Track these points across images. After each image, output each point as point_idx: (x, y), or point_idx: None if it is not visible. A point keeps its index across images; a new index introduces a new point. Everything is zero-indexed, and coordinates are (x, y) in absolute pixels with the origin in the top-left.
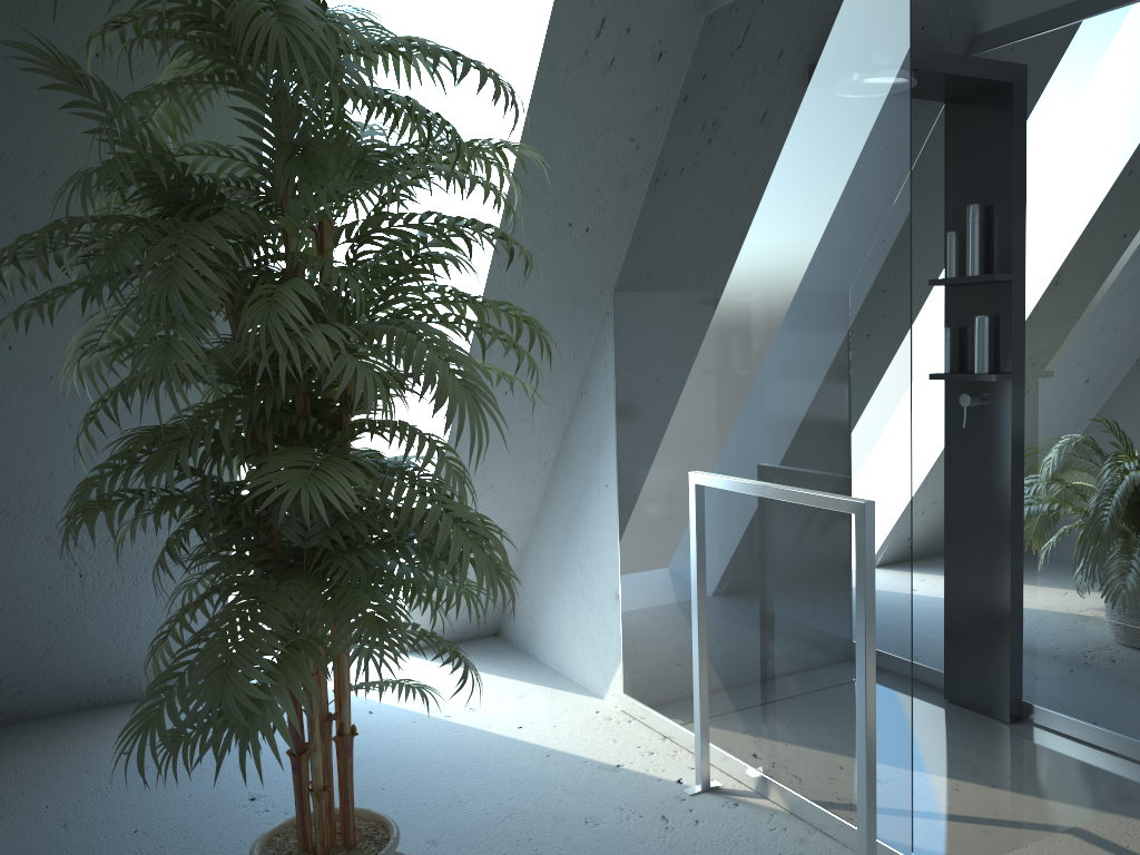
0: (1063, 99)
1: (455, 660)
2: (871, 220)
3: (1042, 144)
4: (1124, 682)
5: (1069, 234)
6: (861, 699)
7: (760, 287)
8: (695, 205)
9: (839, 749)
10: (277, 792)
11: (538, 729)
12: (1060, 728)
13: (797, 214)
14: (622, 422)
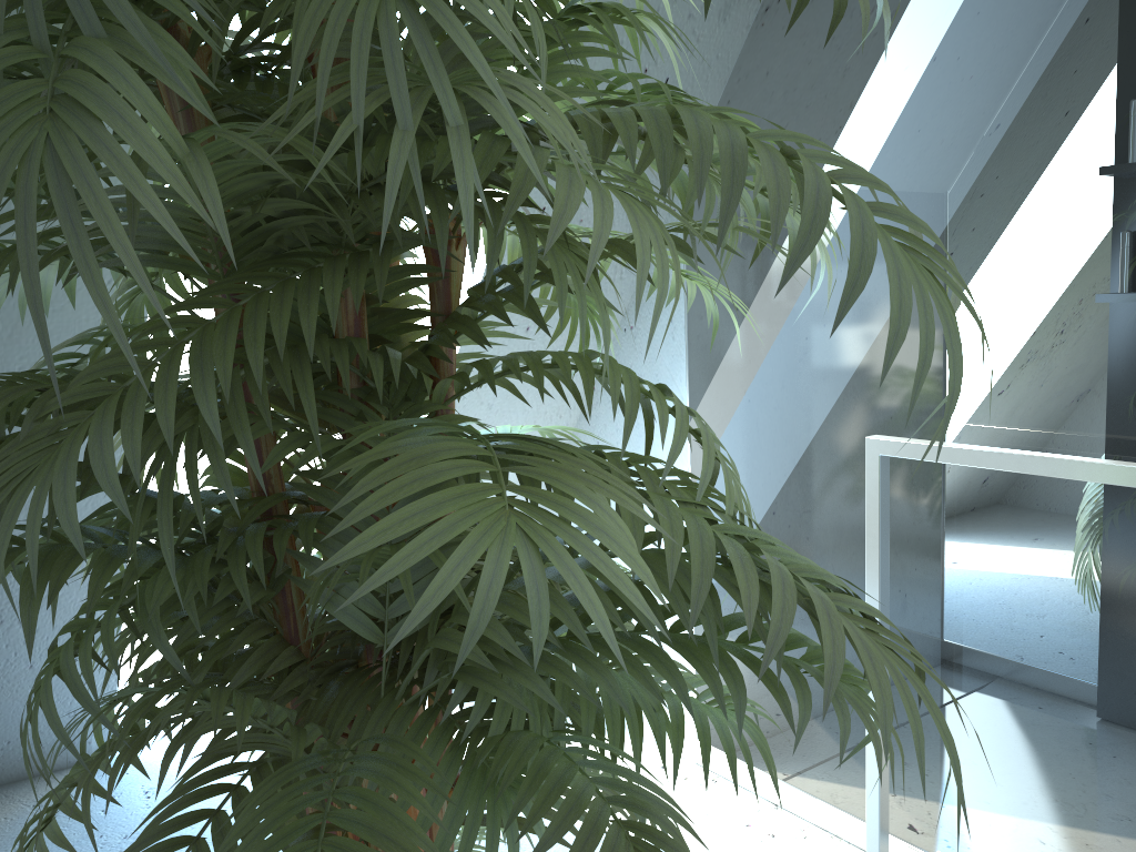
0: None
1: None
2: None
3: None
4: None
5: None
6: None
7: (991, 149)
8: (852, 34)
9: None
10: None
11: None
12: None
13: (1081, 22)
14: (701, 367)
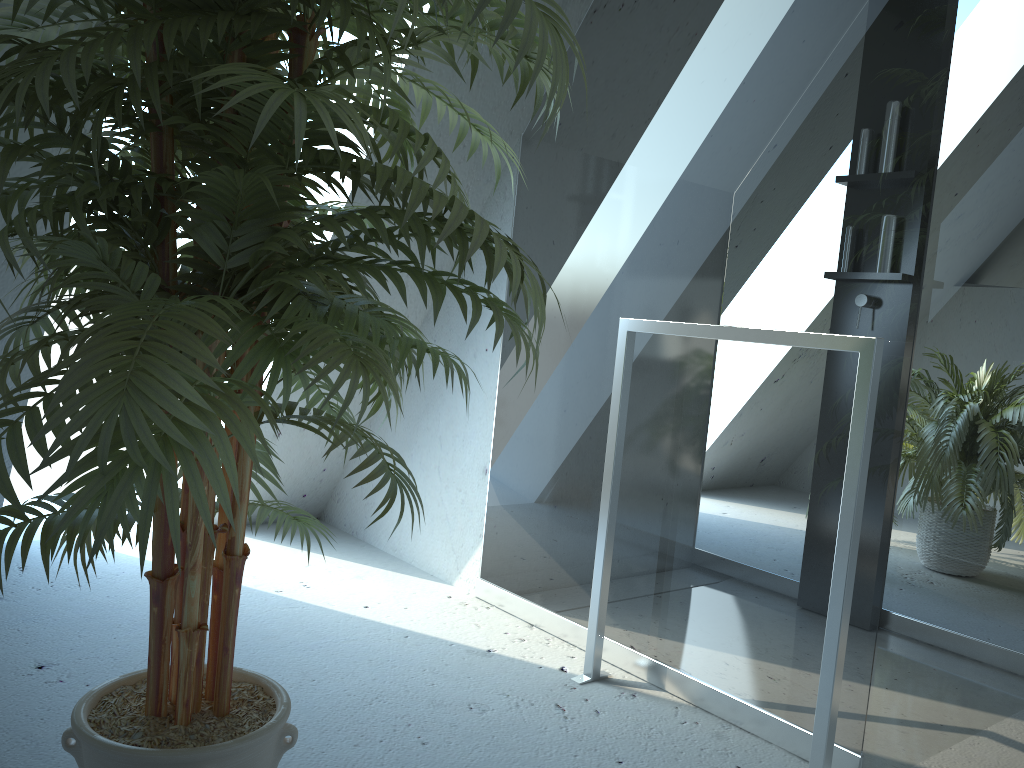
0: (999, 4)
1: (277, 539)
2: (895, 31)
3: (970, 48)
4: (1000, 591)
5: (990, 139)
6: (840, 568)
7: (728, 117)
8: (648, 31)
9: (773, 633)
10: (74, 660)
11: (387, 610)
12: (921, 637)
13: (791, 31)
14: None
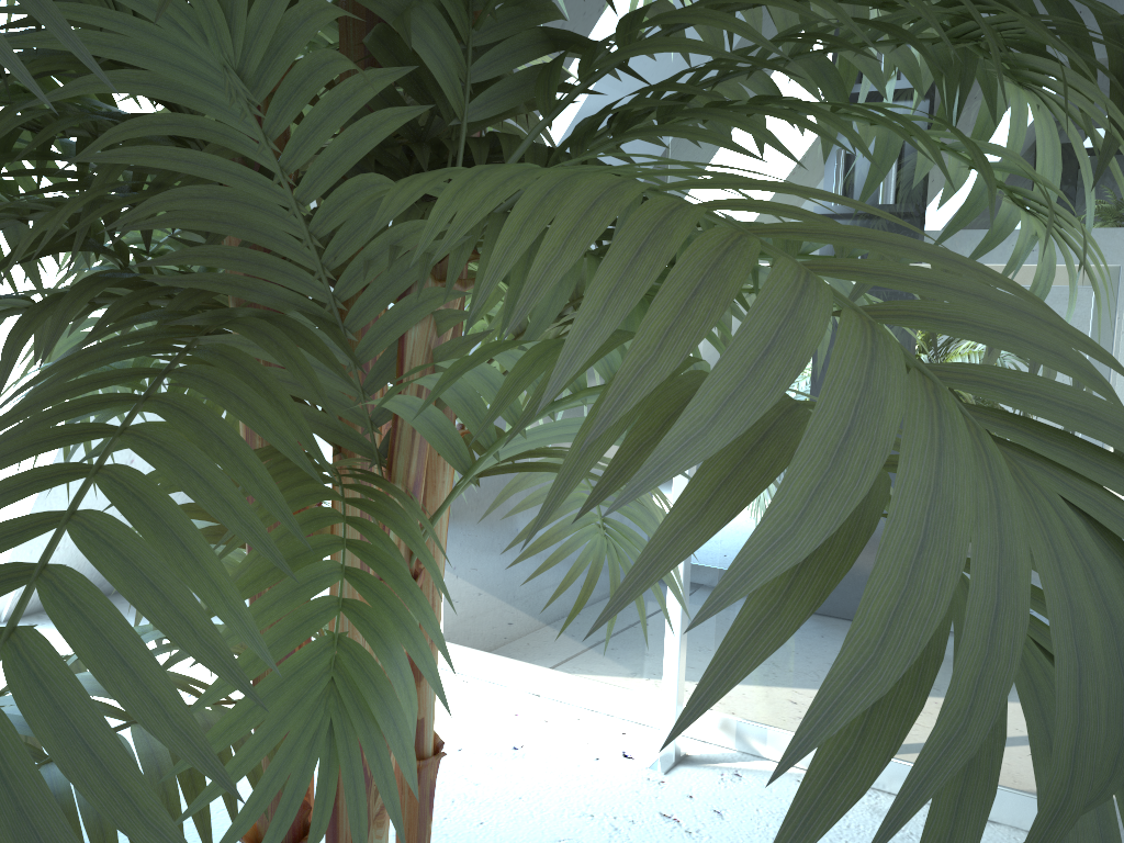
0: None
1: None
2: None
3: None
4: None
5: None
6: None
7: None
8: None
9: None
10: None
11: None
12: None
13: None
14: None
